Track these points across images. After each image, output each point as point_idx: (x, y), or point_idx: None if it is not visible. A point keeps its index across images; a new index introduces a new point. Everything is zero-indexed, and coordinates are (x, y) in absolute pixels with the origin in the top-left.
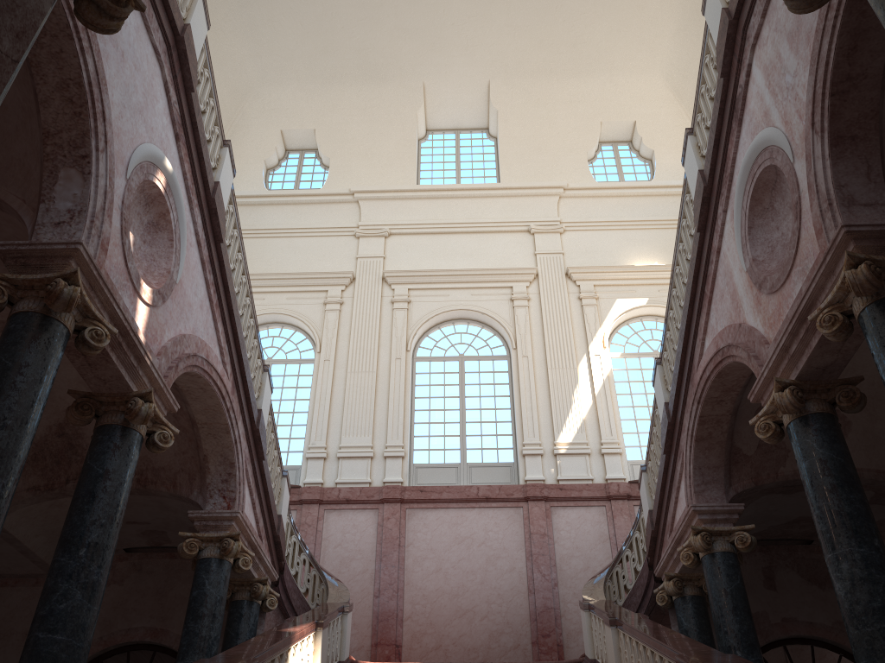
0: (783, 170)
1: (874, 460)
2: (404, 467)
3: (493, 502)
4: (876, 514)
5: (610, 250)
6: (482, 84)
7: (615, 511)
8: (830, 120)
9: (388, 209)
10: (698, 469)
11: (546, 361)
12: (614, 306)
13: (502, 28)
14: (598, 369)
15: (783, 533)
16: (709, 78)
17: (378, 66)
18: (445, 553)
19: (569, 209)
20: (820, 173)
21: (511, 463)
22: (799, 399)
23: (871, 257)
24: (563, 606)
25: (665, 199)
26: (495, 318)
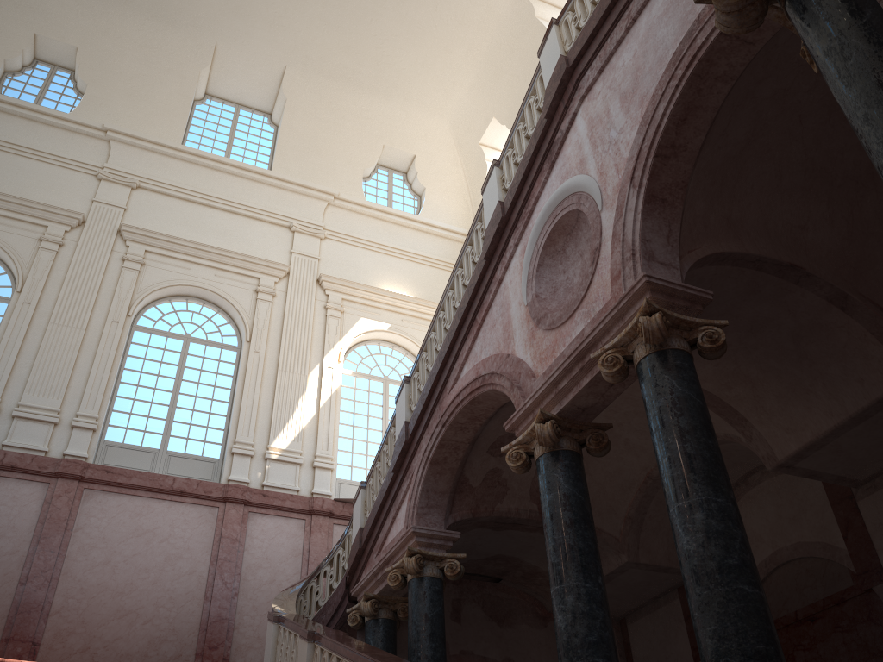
0: (588, 216)
1: None
2: (94, 442)
3: (187, 497)
4: None
5: (365, 269)
6: (278, 67)
7: (314, 527)
8: (649, 178)
9: (143, 160)
10: (426, 491)
11: (278, 362)
12: (357, 323)
13: (314, 18)
14: (328, 381)
15: (478, 569)
16: (529, 117)
17: (171, 7)
18: (119, 545)
19: (334, 218)
20: (630, 224)
21: (216, 459)
22: (557, 433)
23: (663, 310)
24: (239, 618)
25: (426, 236)
26: (235, 305)
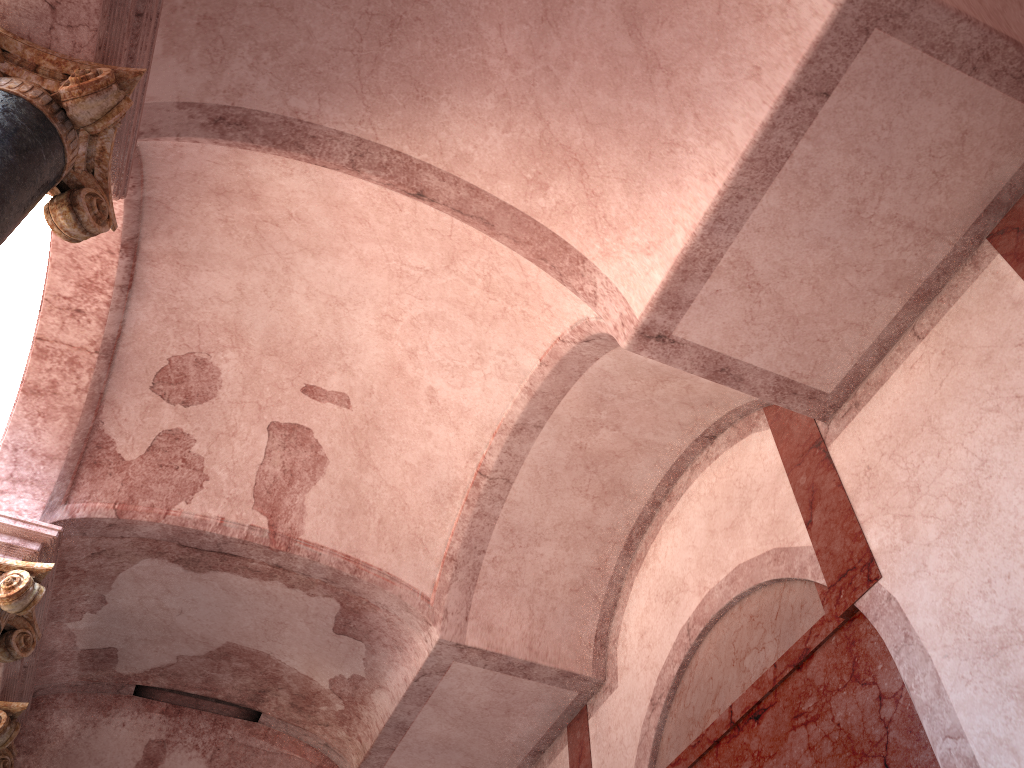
0: None
1: (347, 538)
2: None
3: None
4: (348, 662)
5: None
6: None
7: None
8: None
9: None
10: (13, 450)
11: None
12: None
13: None
14: None
15: (208, 684)
16: None
17: None
18: None
19: None
20: None
21: None
22: None
23: None
24: None
25: None
26: None
